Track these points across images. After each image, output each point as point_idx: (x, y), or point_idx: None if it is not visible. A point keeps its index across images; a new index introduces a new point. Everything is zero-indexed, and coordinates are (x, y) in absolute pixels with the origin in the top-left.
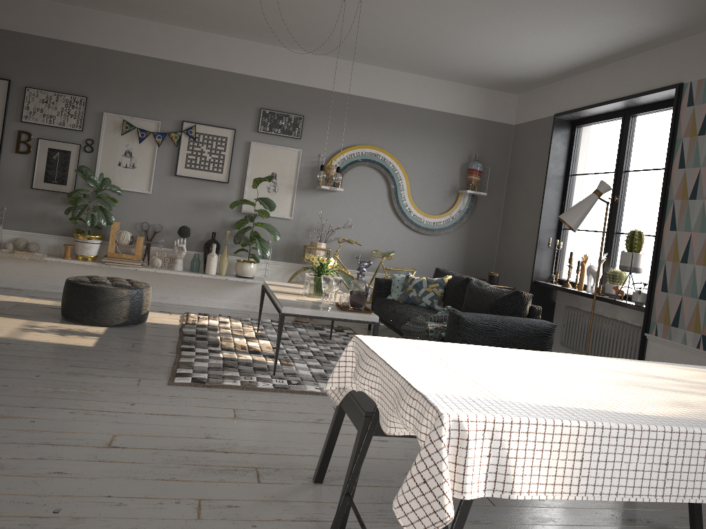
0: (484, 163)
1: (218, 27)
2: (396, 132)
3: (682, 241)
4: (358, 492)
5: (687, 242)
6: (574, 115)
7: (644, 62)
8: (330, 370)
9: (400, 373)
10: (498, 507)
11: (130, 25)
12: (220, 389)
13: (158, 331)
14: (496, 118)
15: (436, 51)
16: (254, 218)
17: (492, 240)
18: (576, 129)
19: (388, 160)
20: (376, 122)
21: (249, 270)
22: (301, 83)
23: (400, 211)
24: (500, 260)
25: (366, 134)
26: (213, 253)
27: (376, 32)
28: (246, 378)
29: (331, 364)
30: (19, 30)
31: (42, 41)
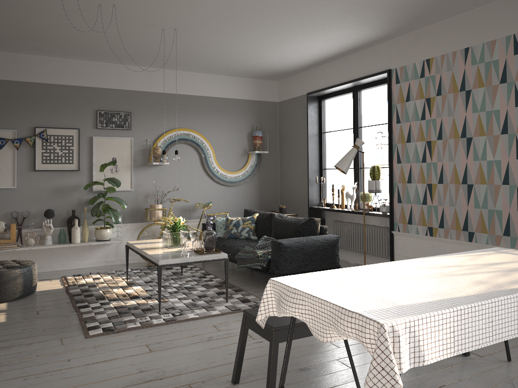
0: (262, 130)
1: (56, 52)
2: (200, 116)
3: (406, 169)
4: (265, 383)
5: (409, 170)
6: (320, 93)
7: (363, 56)
8: (196, 299)
9: (330, 301)
10: None
11: None
12: (127, 332)
13: (50, 297)
14: (266, 98)
15: (225, 58)
16: (106, 194)
17: (275, 183)
18: (322, 101)
19: (197, 137)
20: (185, 111)
21: (107, 234)
22: (125, 88)
23: (211, 172)
24: (283, 196)
25: (179, 120)
26: (76, 226)
27: (183, 48)
28: (142, 319)
29: (193, 293)
30: None
31: None
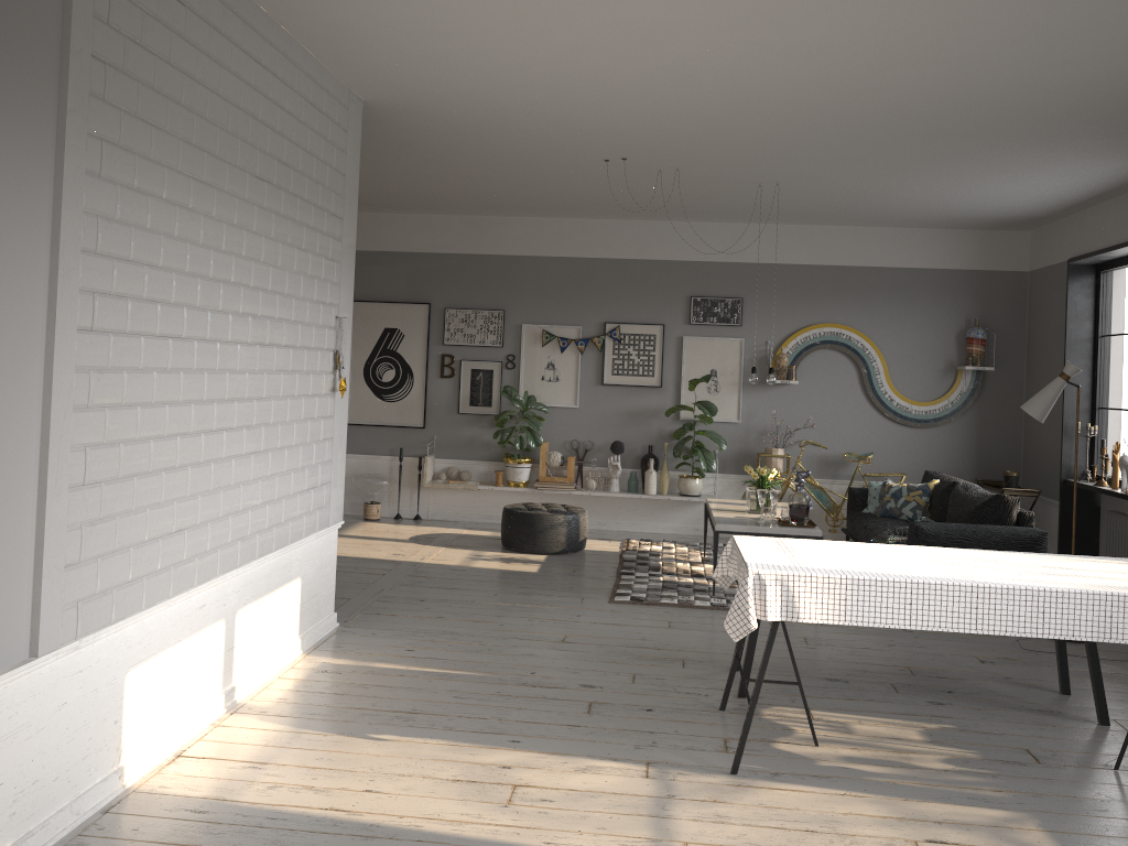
0: (990, 327)
1: (634, 215)
2: (862, 302)
3: None
4: (768, 678)
5: None
6: (1091, 259)
7: None
8: None
9: (742, 554)
10: (900, 694)
11: (541, 226)
12: (658, 606)
13: (598, 558)
14: (1001, 265)
15: (890, 207)
16: (693, 425)
17: (1014, 428)
18: (1101, 275)
19: (855, 338)
20: (835, 294)
21: (694, 487)
22: (736, 260)
23: (878, 400)
24: (1027, 454)
25: (823, 310)
26: (651, 469)
27: (808, 201)
28: (683, 597)
29: None
30: (434, 251)
31: (456, 258)
